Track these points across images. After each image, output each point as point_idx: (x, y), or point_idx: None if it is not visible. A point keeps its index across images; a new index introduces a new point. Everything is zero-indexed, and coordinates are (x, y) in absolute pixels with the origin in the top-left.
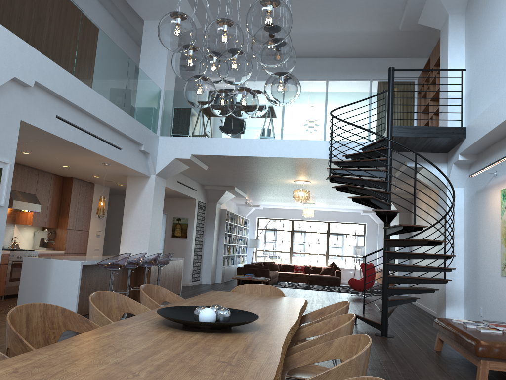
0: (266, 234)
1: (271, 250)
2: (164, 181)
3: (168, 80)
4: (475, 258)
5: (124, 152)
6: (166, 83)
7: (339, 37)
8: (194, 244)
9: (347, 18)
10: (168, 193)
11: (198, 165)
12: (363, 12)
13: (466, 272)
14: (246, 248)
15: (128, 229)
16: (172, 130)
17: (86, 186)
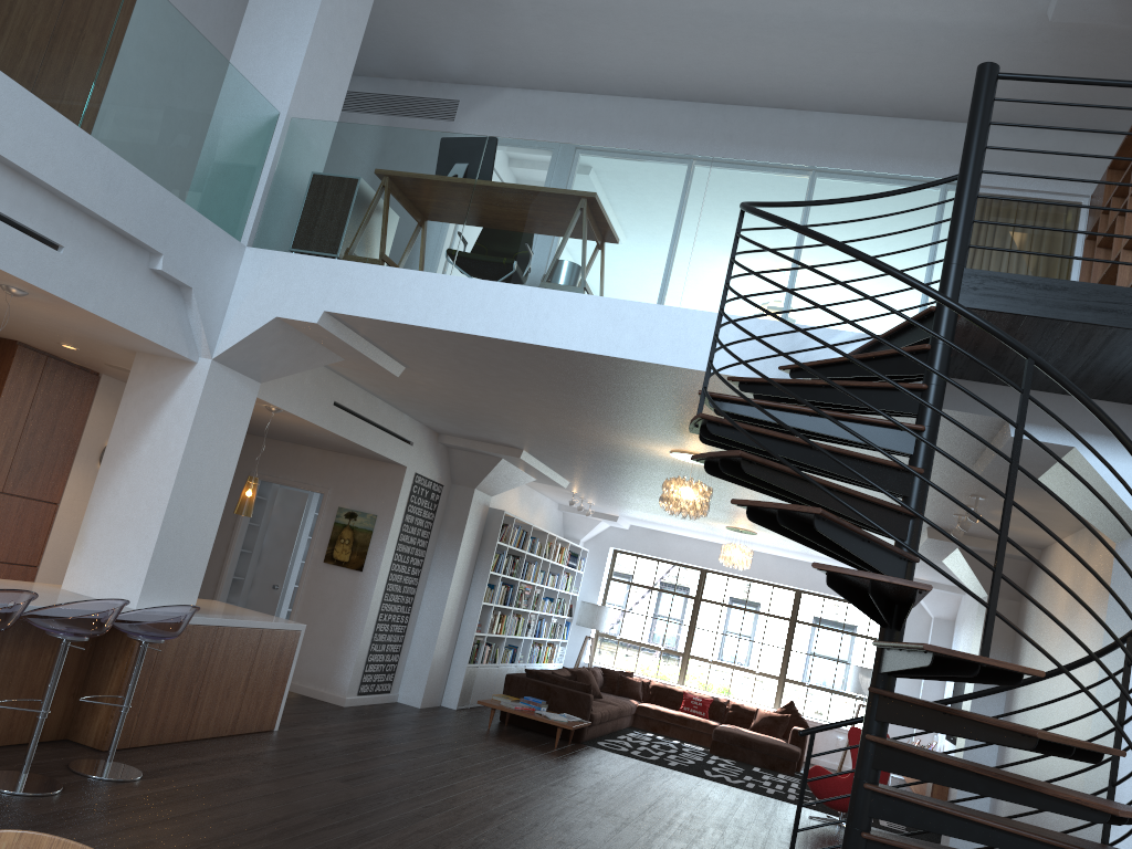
0: (629, 597)
1: (636, 639)
2: (252, 386)
3: (311, 92)
4: None
5: (71, 260)
6: (303, 100)
7: (856, 37)
8: (384, 590)
9: None
10: (318, 435)
11: (363, 354)
12: None
13: None
14: (568, 623)
15: (104, 512)
16: (286, 235)
17: (66, 377)
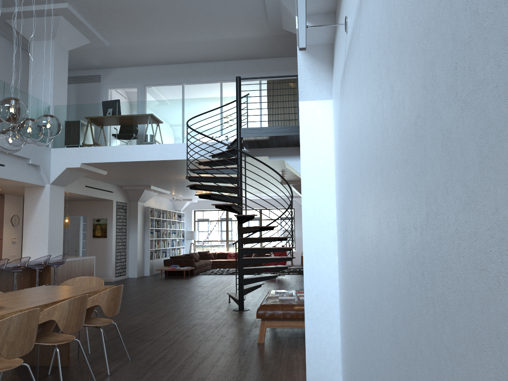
0: (203, 226)
1: (209, 240)
2: (62, 188)
3: (57, 95)
4: None
5: (8, 168)
6: (55, 99)
7: (221, 43)
8: (116, 242)
9: (221, 27)
10: (81, 197)
11: (94, 171)
12: (232, 22)
13: None
14: (183, 240)
15: (29, 236)
16: (63, 142)
17: None
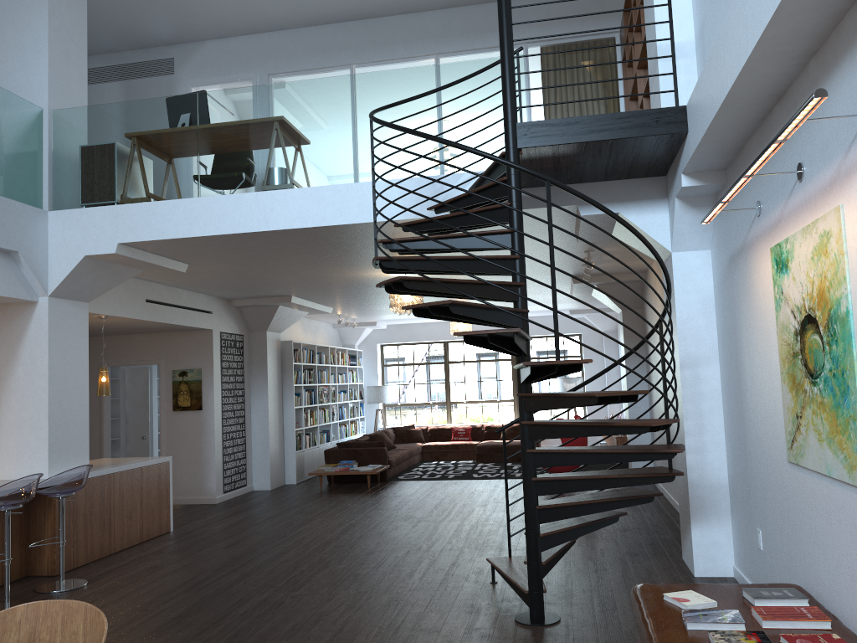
0: (399, 374)
1: (411, 402)
2: (83, 306)
3: (61, 87)
4: (741, 411)
5: None
6: (57, 95)
7: None
8: (222, 418)
9: None
10: (142, 325)
11: (155, 264)
12: None
13: (728, 442)
14: (362, 404)
15: (4, 421)
16: (75, 196)
17: None
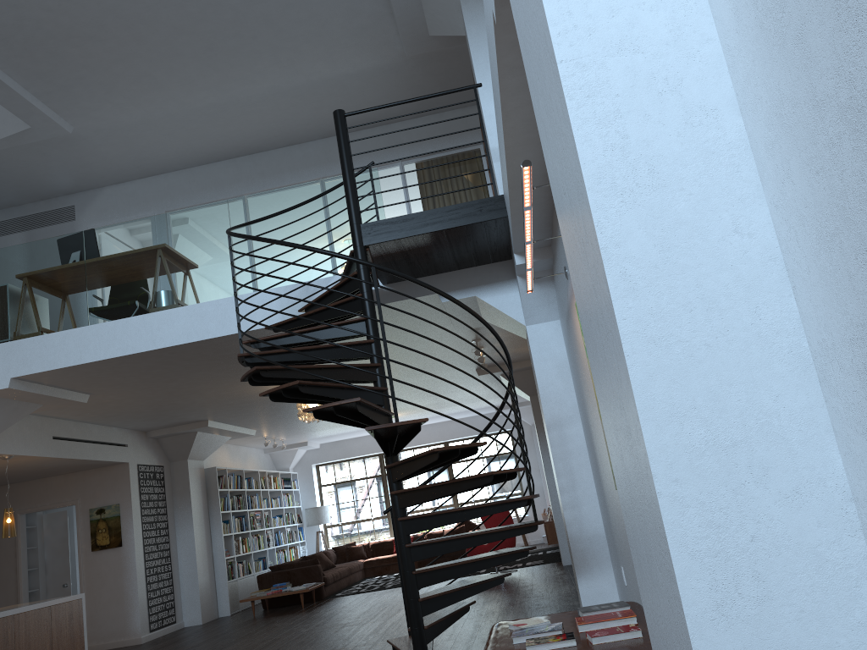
0: (338, 493)
1: (352, 520)
2: None
3: None
4: (595, 459)
5: None
6: None
7: (308, 94)
8: (144, 552)
9: (299, 52)
10: (52, 464)
11: (53, 396)
12: (321, 34)
13: (598, 493)
14: (301, 528)
15: None
16: None
17: None
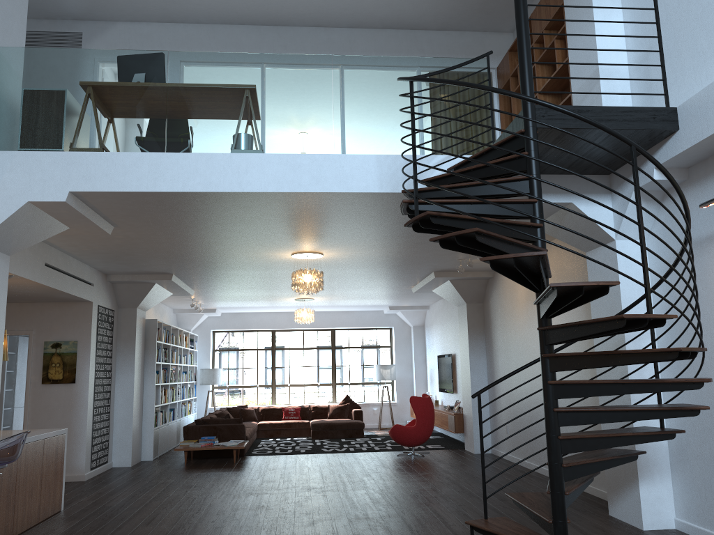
0: (229, 359)
1: (239, 384)
2: (5, 259)
3: (5, 26)
4: (704, 376)
5: None
6: (1, 33)
7: None
8: (94, 392)
9: None
10: (28, 291)
11: (91, 221)
12: None
13: None
14: (195, 385)
15: None
16: (18, 138)
17: None
